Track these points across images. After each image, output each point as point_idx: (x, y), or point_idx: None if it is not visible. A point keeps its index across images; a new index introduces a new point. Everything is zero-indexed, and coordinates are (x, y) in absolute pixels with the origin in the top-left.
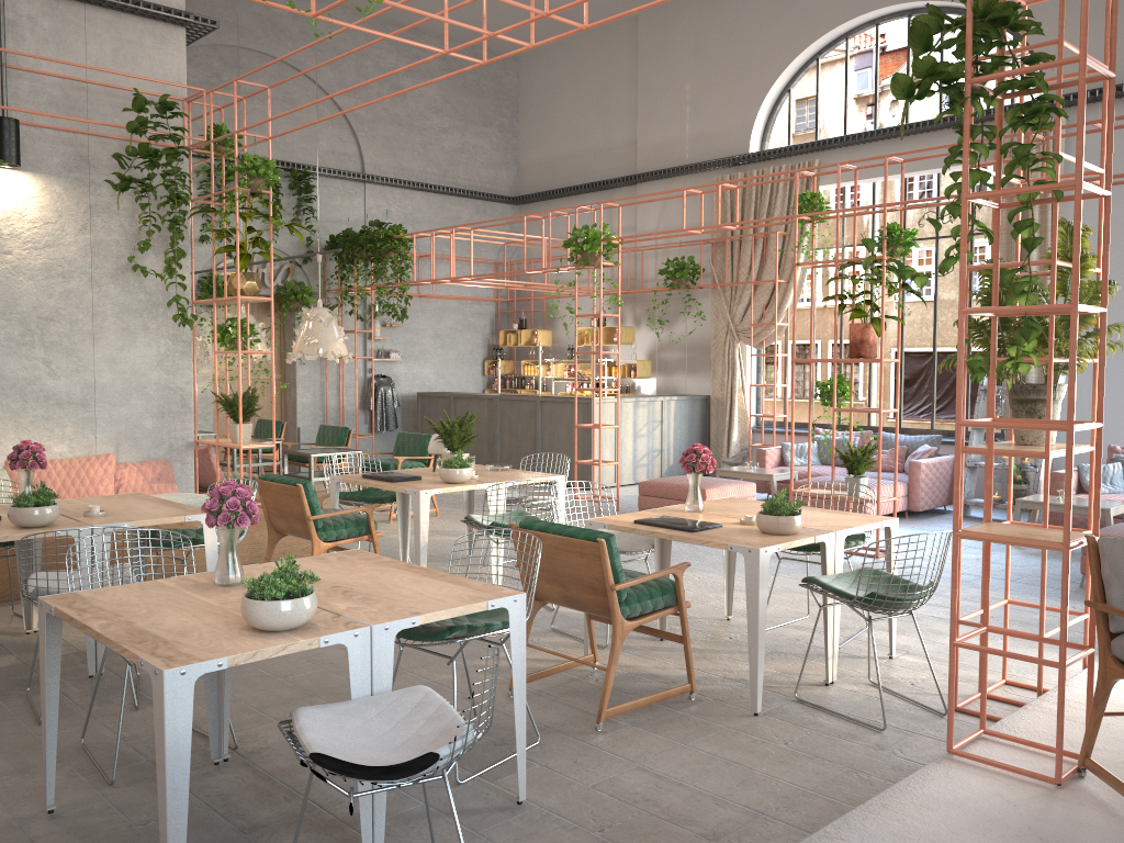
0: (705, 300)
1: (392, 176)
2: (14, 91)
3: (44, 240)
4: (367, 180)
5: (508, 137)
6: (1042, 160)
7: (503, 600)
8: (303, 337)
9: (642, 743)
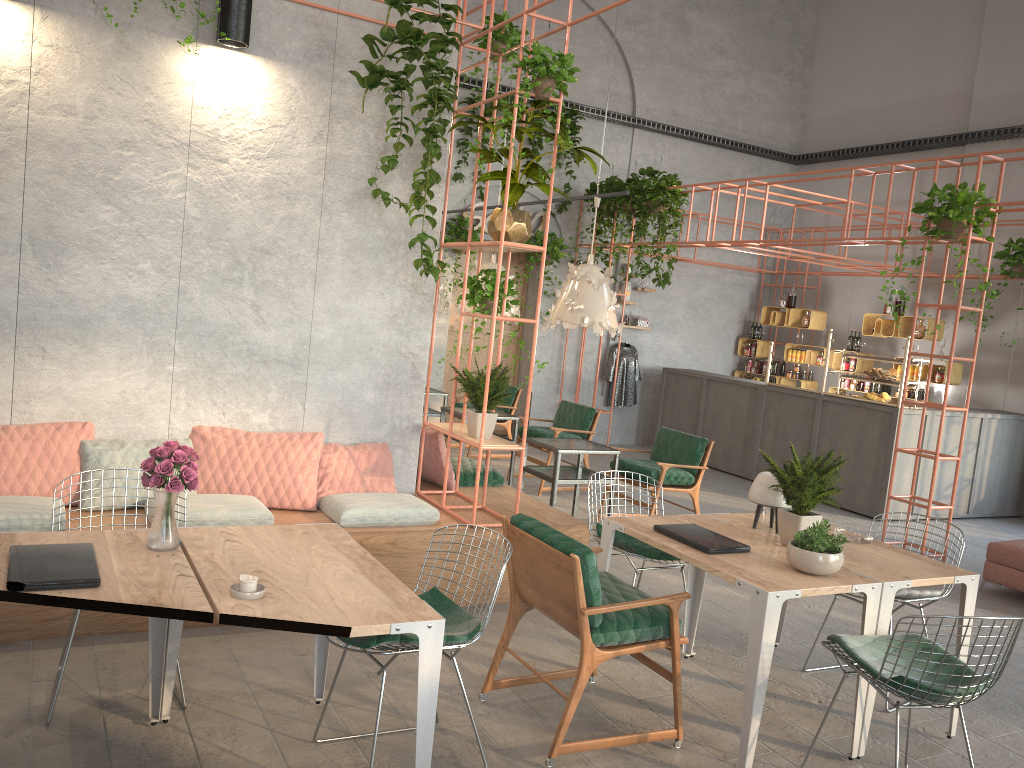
0: None
1: (664, 122)
2: None
3: (269, 149)
4: (637, 125)
5: (797, 87)
6: None
7: None
8: (566, 300)
9: None
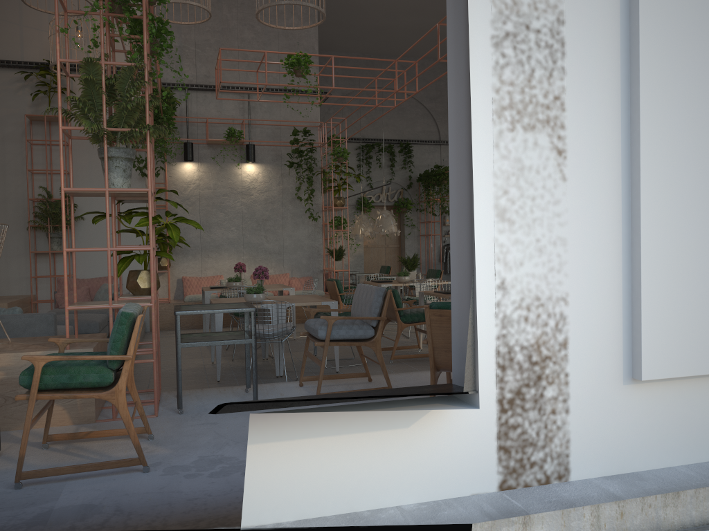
0: None
1: None
2: (254, 133)
3: (264, 189)
4: (440, 143)
5: None
6: None
7: (327, 302)
8: (376, 224)
9: (401, 367)
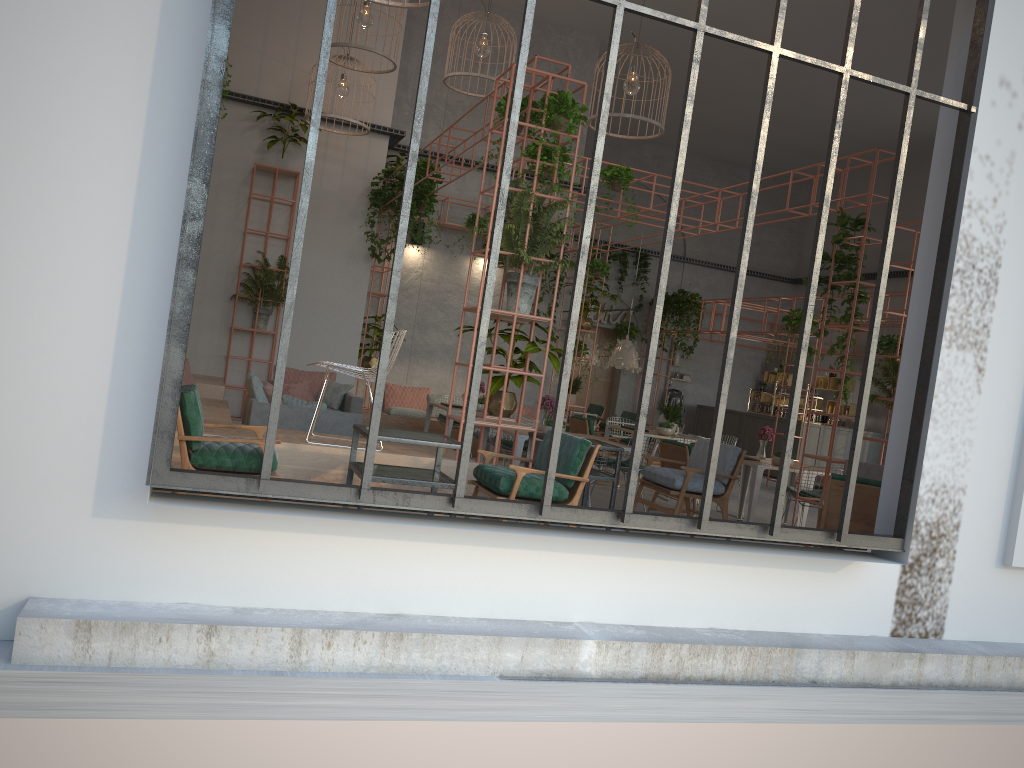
0: None
1: (703, 259)
2: None
3: (496, 292)
4: (685, 261)
5: (795, 236)
6: (857, 315)
7: (628, 449)
8: (614, 355)
9: None
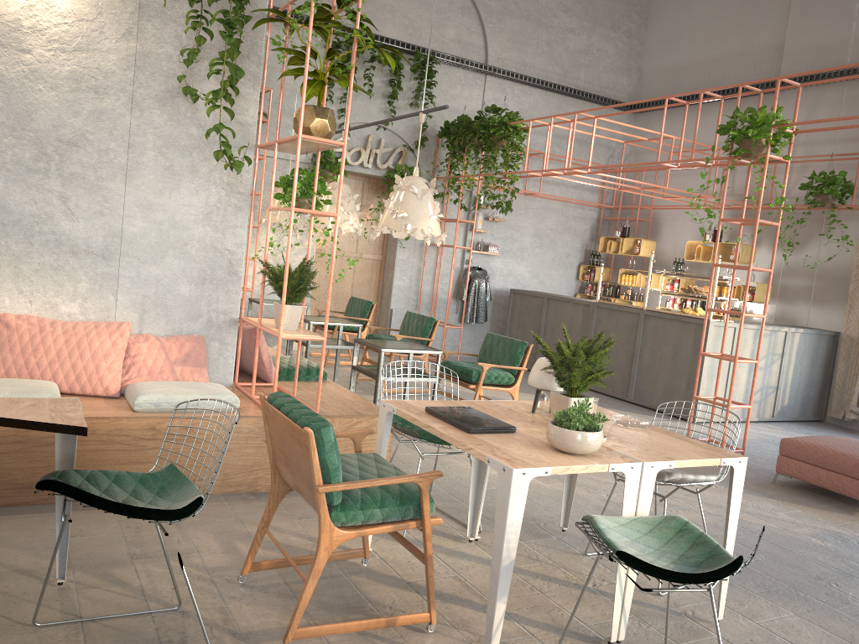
0: (848, 223)
1: (513, 71)
2: None
3: (75, 42)
4: (488, 71)
5: (634, 44)
6: None
7: None
8: (391, 209)
9: None
